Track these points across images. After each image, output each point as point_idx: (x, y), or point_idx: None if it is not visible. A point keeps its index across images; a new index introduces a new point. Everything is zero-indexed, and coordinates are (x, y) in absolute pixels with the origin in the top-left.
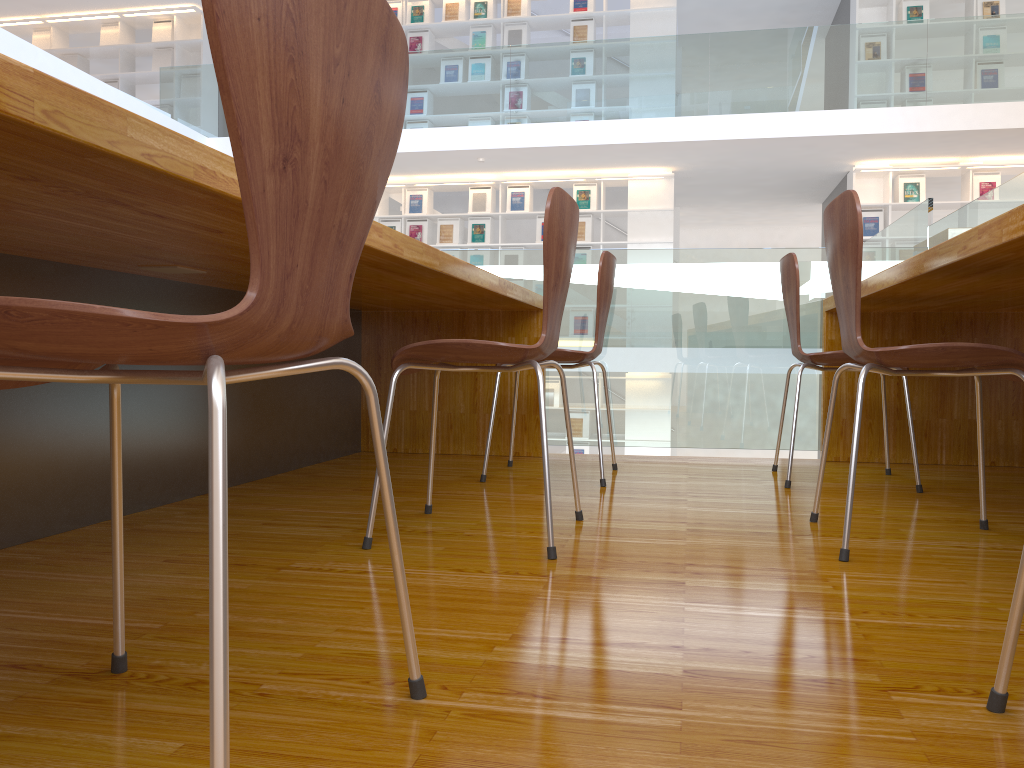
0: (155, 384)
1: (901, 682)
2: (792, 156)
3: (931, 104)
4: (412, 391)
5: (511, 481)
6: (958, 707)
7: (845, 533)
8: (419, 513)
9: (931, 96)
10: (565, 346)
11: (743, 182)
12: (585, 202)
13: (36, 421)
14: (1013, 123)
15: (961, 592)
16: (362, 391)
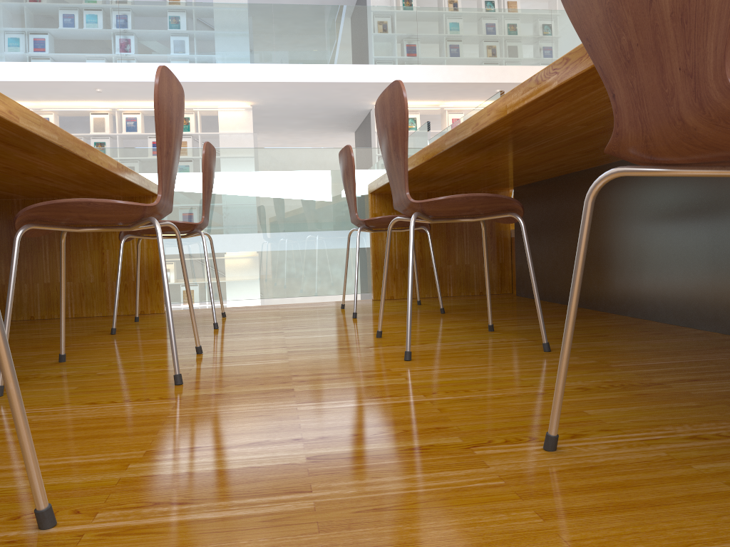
0: None
1: (477, 440)
2: (334, 96)
3: (421, 64)
4: (45, 266)
5: (138, 331)
6: (524, 451)
7: (408, 339)
8: (54, 362)
9: (421, 59)
10: None
11: (301, 115)
12: (186, 126)
13: None
14: (471, 79)
15: (493, 371)
16: None
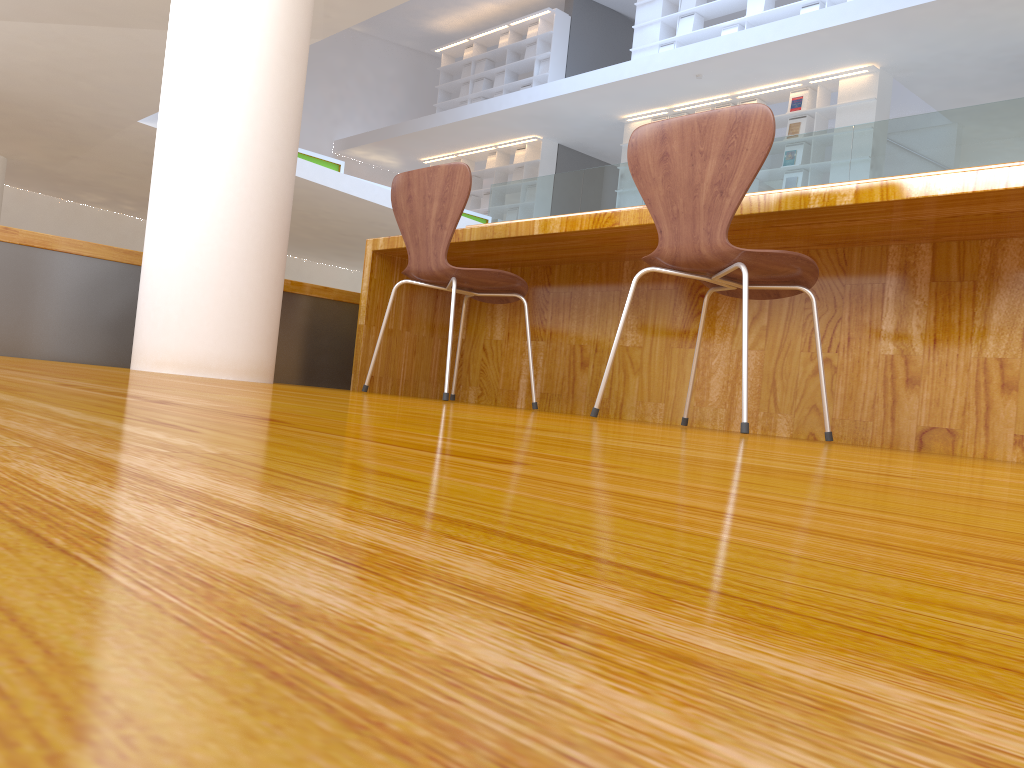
0: None
1: None
2: None
3: None
4: None
5: None
6: None
7: None
8: None
9: None
10: None
11: None
12: None
13: None
14: None
15: None
16: None
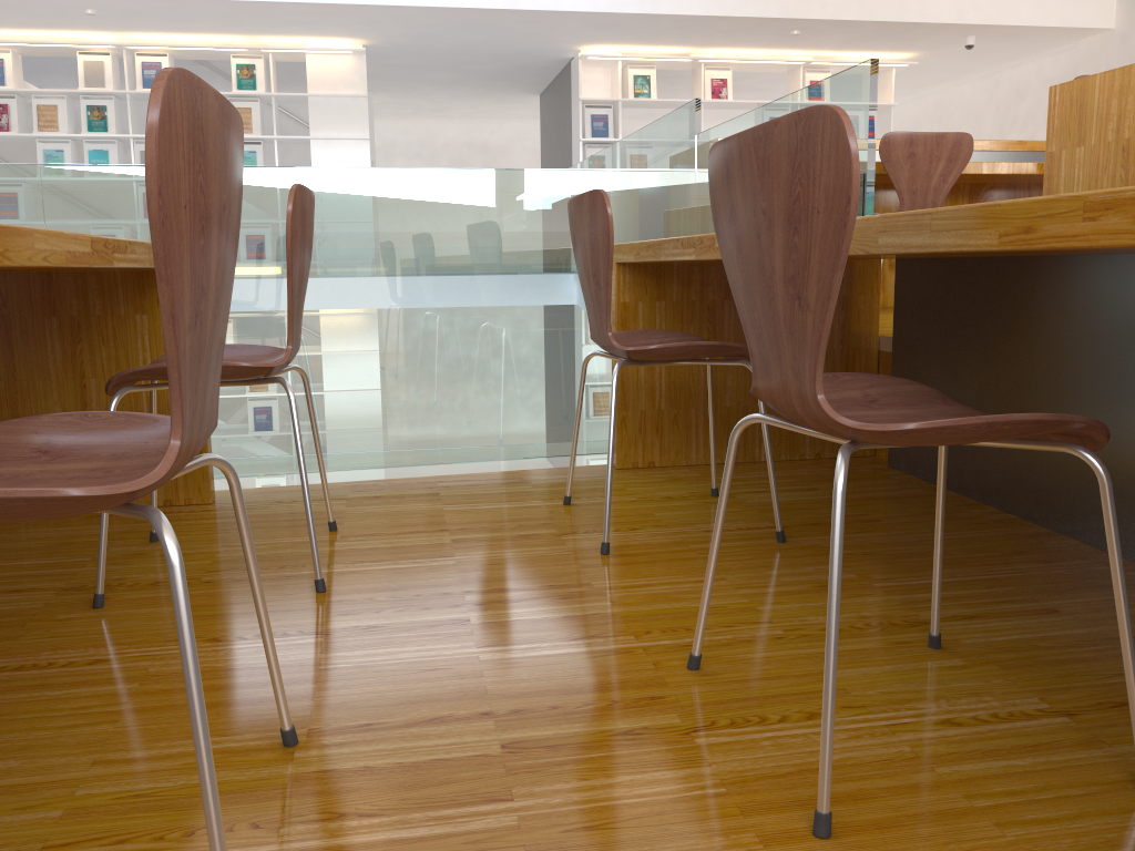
0: None
1: None
2: (511, 34)
3: None
4: None
5: (154, 596)
6: None
7: (824, 784)
8: None
9: None
10: (236, 323)
11: (451, 64)
12: (249, 81)
13: None
14: (752, 11)
15: None
16: None
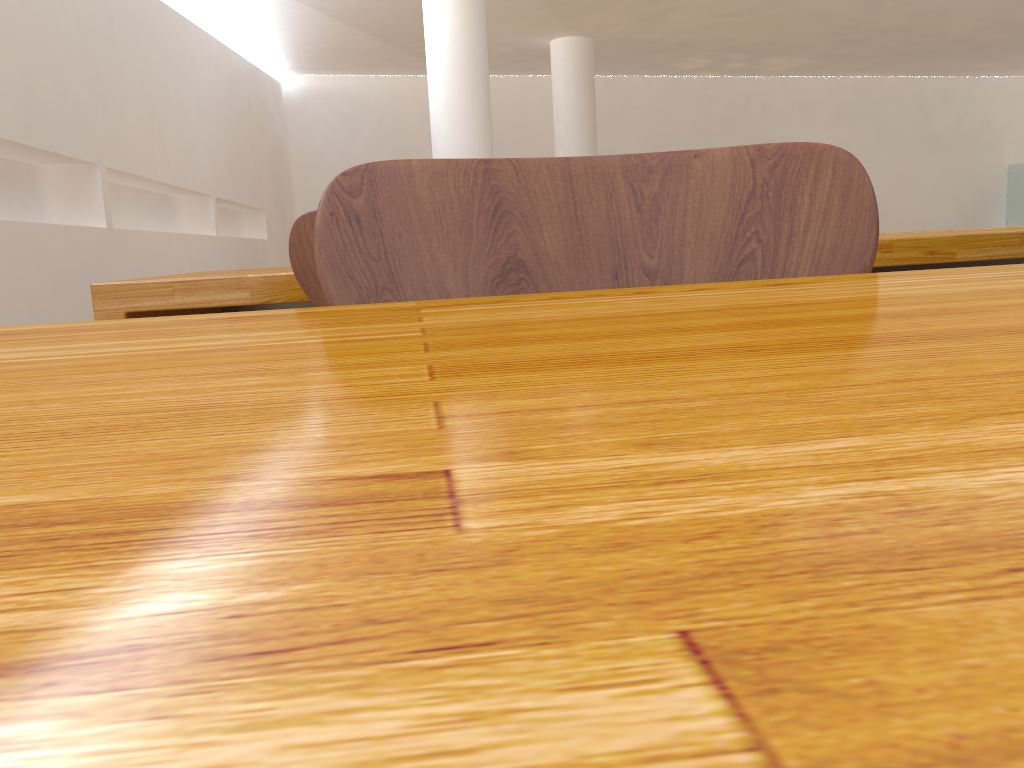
0: None
1: None
2: None
3: None
4: None
5: None
6: None
7: None
8: None
9: None
10: None
11: None
12: None
13: None
14: None
15: None
16: None
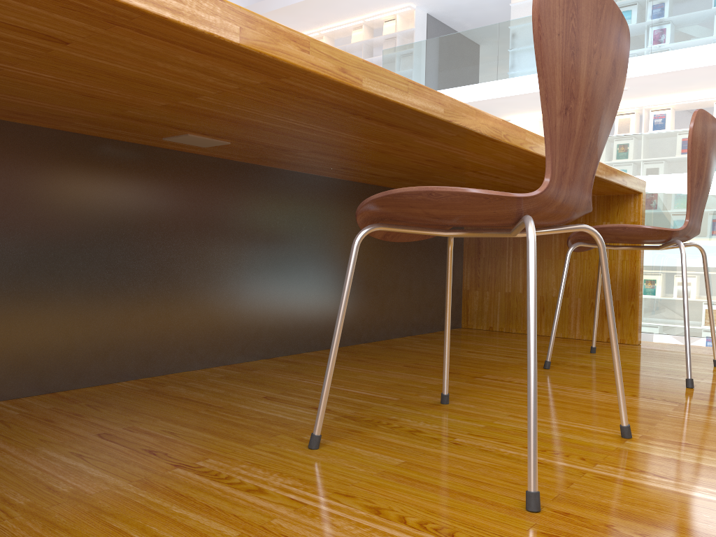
0: (212, 255)
1: None
2: None
3: None
4: (507, 274)
5: (579, 370)
6: None
7: None
8: (435, 402)
9: None
10: None
11: None
12: None
13: (61, 282)
14: None
15: None
16: (463, 273)
